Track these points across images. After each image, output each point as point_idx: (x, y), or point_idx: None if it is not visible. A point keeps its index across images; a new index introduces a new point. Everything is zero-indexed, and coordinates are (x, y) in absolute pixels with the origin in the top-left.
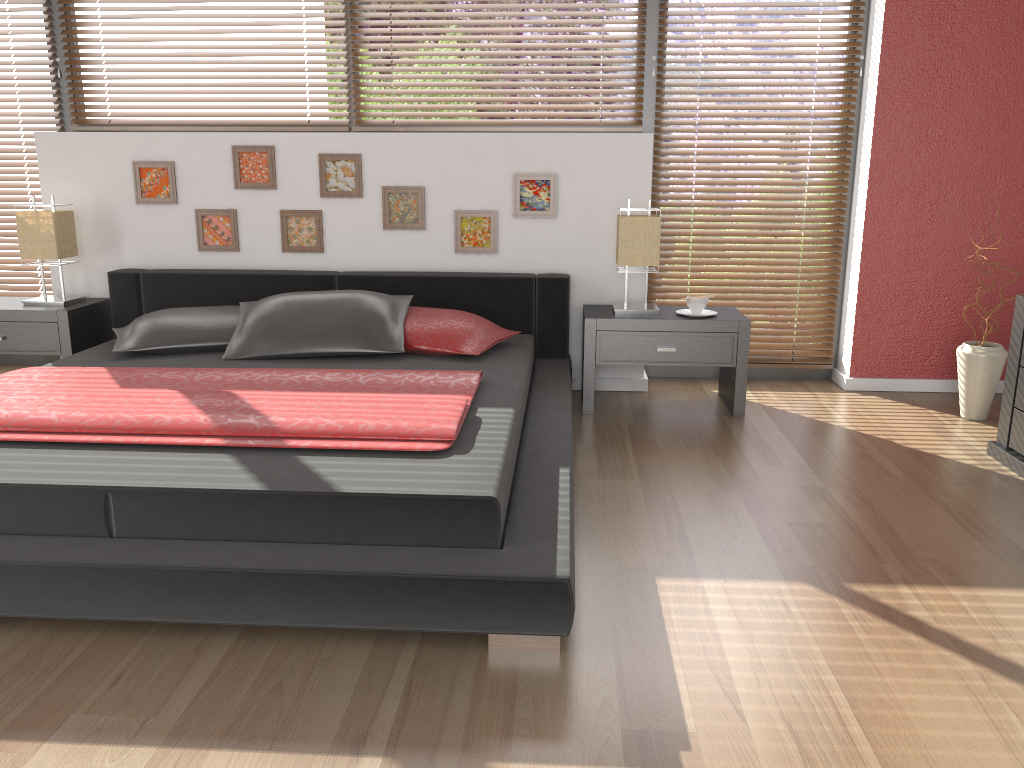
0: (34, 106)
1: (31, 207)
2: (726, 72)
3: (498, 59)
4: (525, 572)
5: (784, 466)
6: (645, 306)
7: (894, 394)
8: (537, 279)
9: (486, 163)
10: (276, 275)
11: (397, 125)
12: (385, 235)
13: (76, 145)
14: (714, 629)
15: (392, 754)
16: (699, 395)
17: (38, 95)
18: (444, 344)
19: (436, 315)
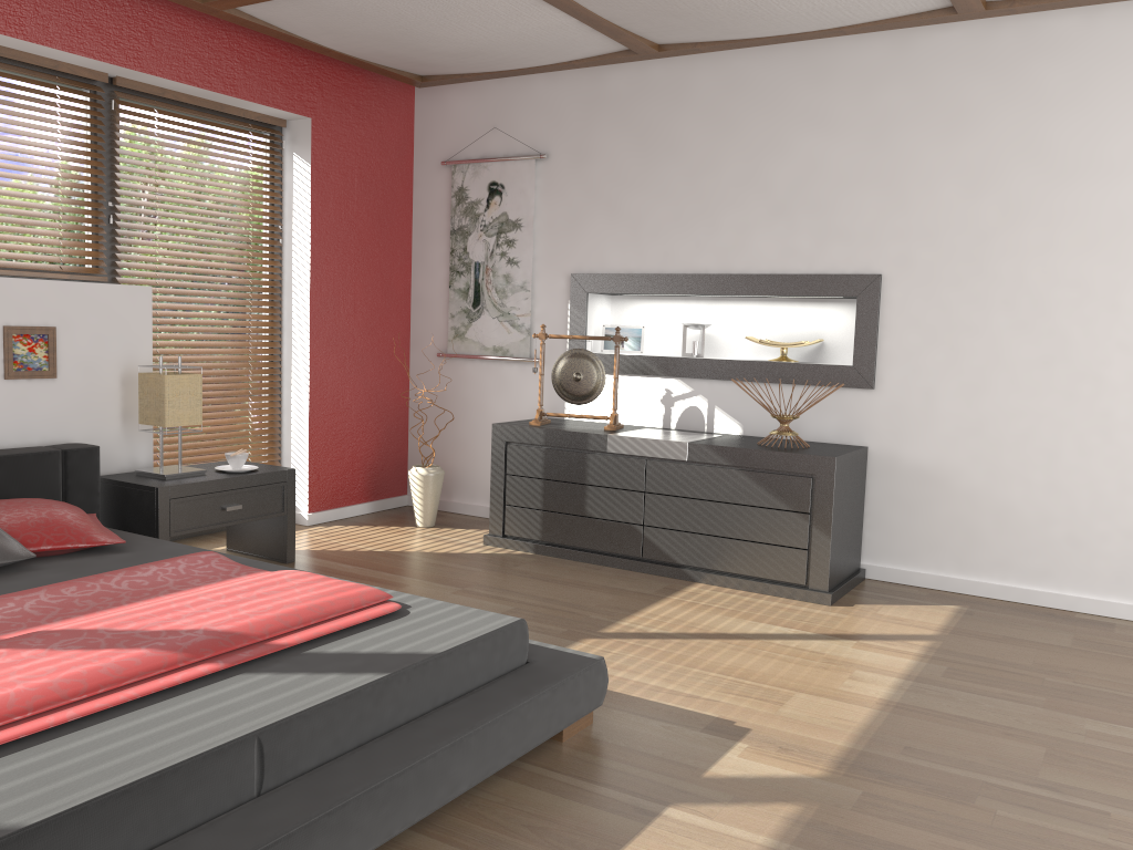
0: None
1: None
2: (174, 227)
3: None
4: (579, 664)
5: (411, 584)
6: (181, 468)
7: (345, 521)
8: (66, 451)
9: None
10: None
11: None
12: None
13: None
14: (614, 676)
15: (667, 803)
16: None
17: None
18: (73, 538)
19: (21, 507)
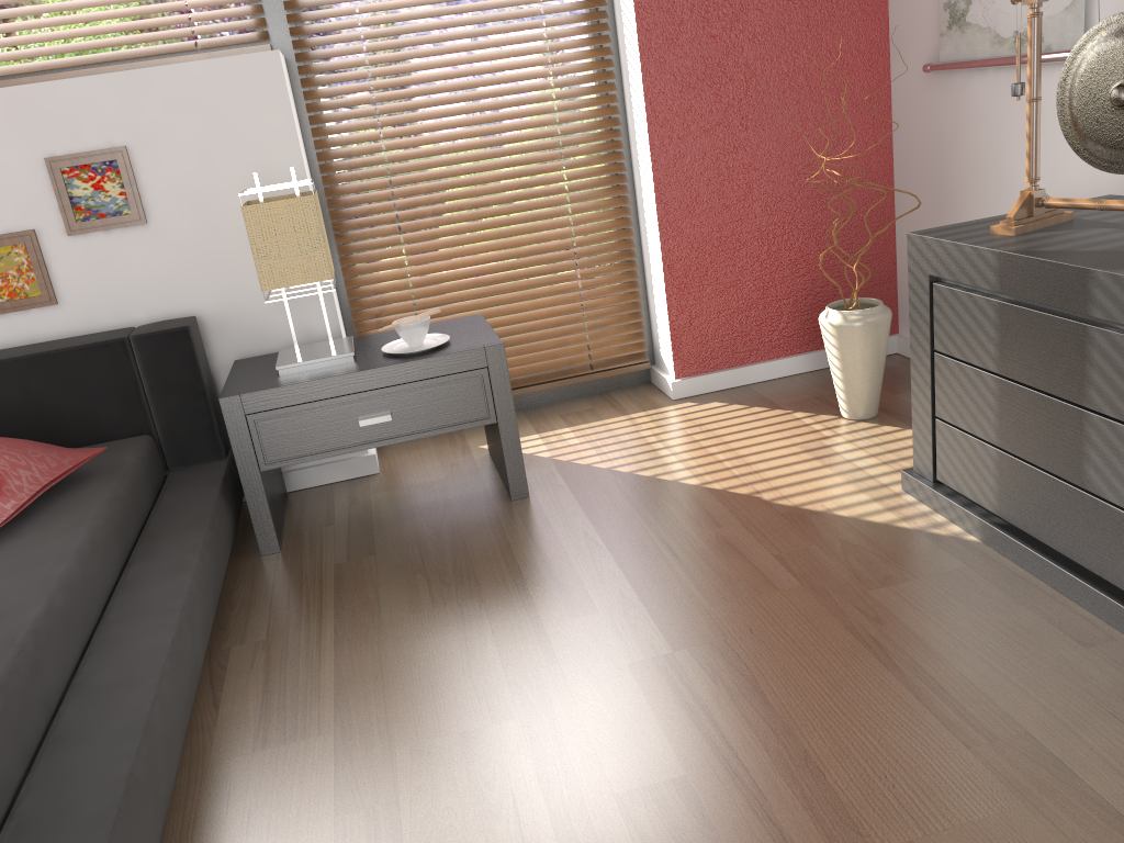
0: None
1: None
2: None
3: None
4: None
5: (599, 611)
6: (332, 347)
7: (742, 391)
8: (132, 339)
9: None
10: None
11: None
12: None
13: None
14: None
15: None
16: (460, 462)
17: None
18: None
19: None
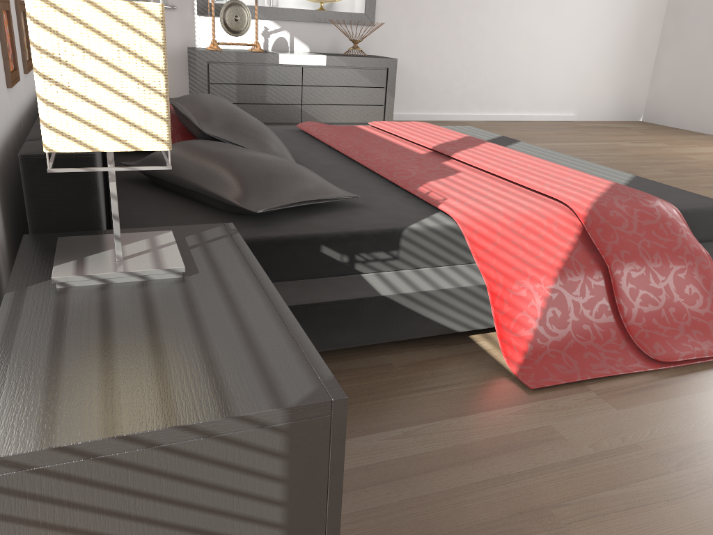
0: None
1: None
2: None
3: None
4: None
5: None
6: None
7: None
8: None
9: None
10: None
11: None
12: None
13: None
14: None
15: None
16: None
17: None
18: None
19: None
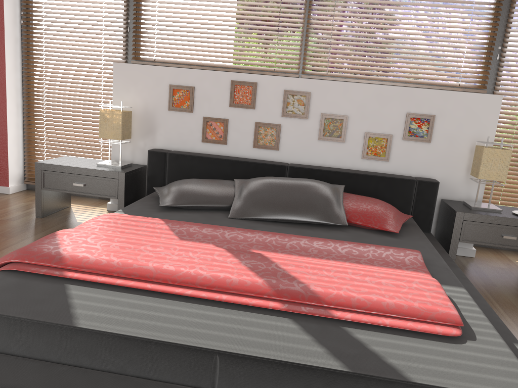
0: (111, 47)
1: (102, 106)
2: None
3: (398, 41)
4: None
5: None
6: (489, 205)
7: None
8: (418, 181)
9: (389, 104)
10: (251, 162)
11: (328, 76)
12: (318, 143)
13: (137, 72)
14: None
15: None
16: (510, 264)
17: (114, 41)
18: (373, 222)
19: (363, 201)
